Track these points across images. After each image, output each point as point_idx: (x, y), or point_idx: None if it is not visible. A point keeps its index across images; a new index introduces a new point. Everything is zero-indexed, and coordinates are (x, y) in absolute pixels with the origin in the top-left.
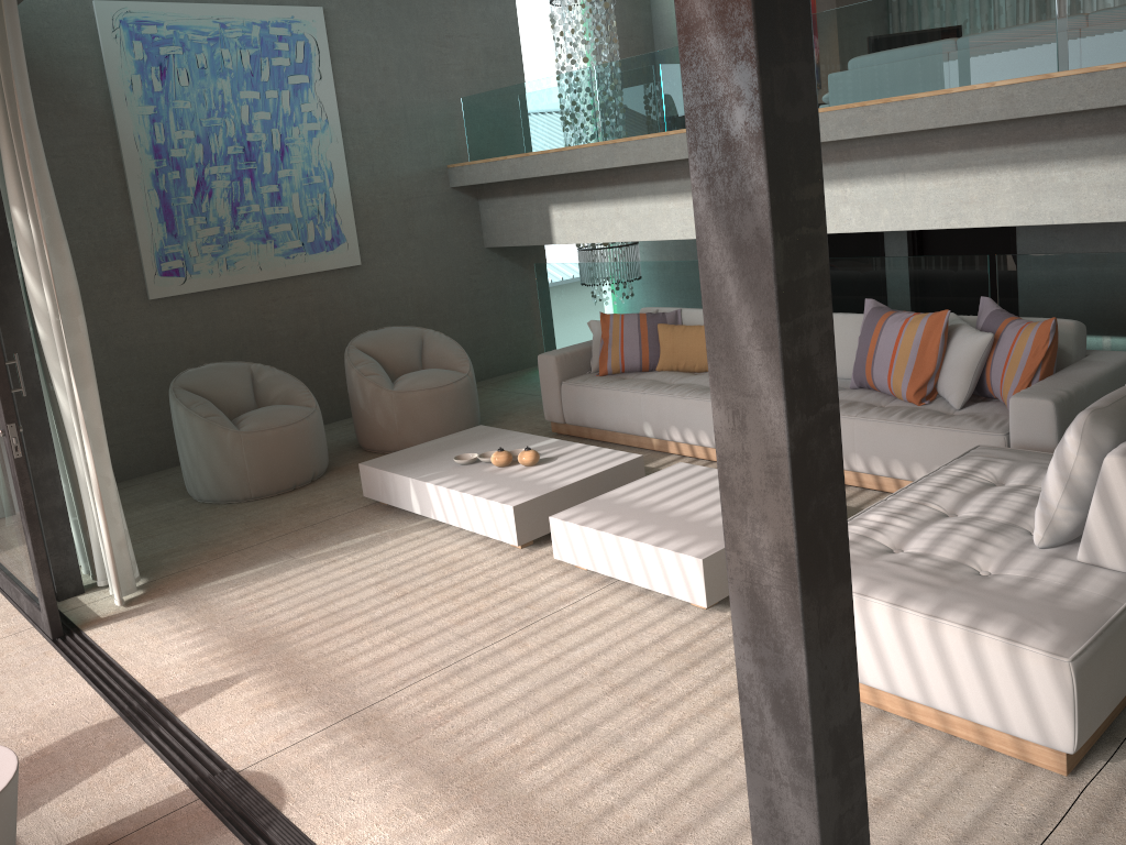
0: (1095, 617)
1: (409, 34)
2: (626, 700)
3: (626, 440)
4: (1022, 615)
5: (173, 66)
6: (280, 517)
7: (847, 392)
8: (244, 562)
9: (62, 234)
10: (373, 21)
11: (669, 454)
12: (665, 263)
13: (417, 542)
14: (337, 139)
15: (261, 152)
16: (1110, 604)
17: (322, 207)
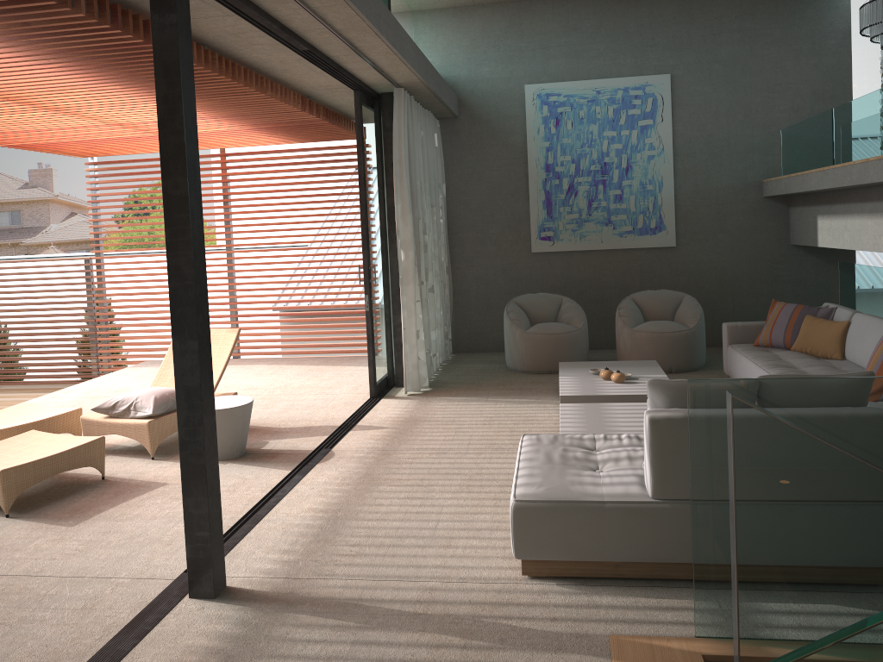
0: (571, 496)
1: (740, 86)
2: (462, 484)
3: None
4: (543, 481)
5: (563, 118)
6: (519, 382)
7: None
8: (469, 394)
9: (407, 212)
10: (710, 79)
11: None
12: None
13: (539, 408)
14: (668, 161)
15: (612, 169)
16: (595, 496)
17: (651, 205)
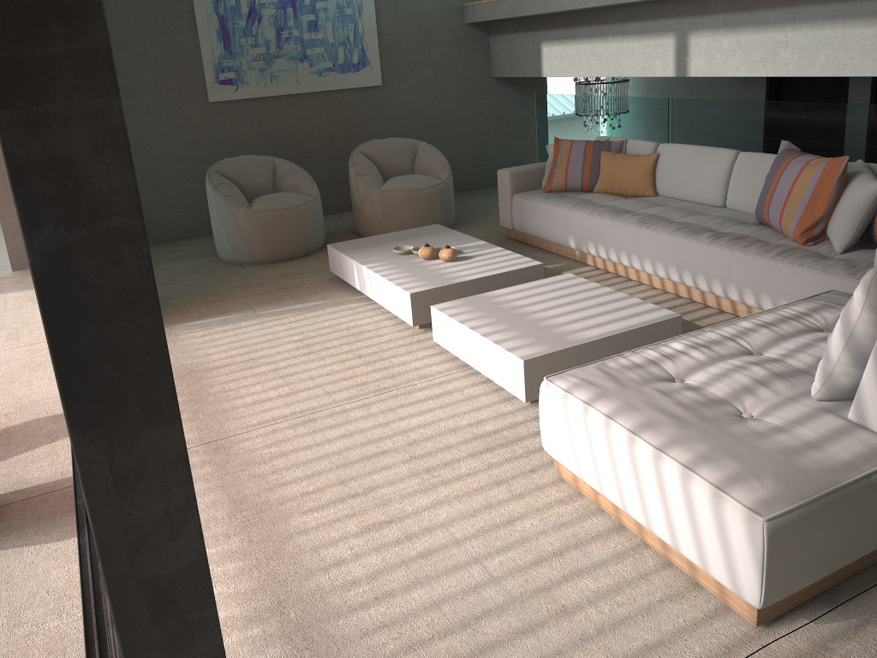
0: (823, 481)
1: None
2: (414, 470)
3: (556, 249)
4: (745, 465)
5: None
6: (267, 280)
7: (744, 226)
8: (220, 311)
9: None
10: None
11: (587, 266)
12: (636, 99)
13: (347, 313)
14: None
15: None
16: (849, 470)
17: (351, 35)
